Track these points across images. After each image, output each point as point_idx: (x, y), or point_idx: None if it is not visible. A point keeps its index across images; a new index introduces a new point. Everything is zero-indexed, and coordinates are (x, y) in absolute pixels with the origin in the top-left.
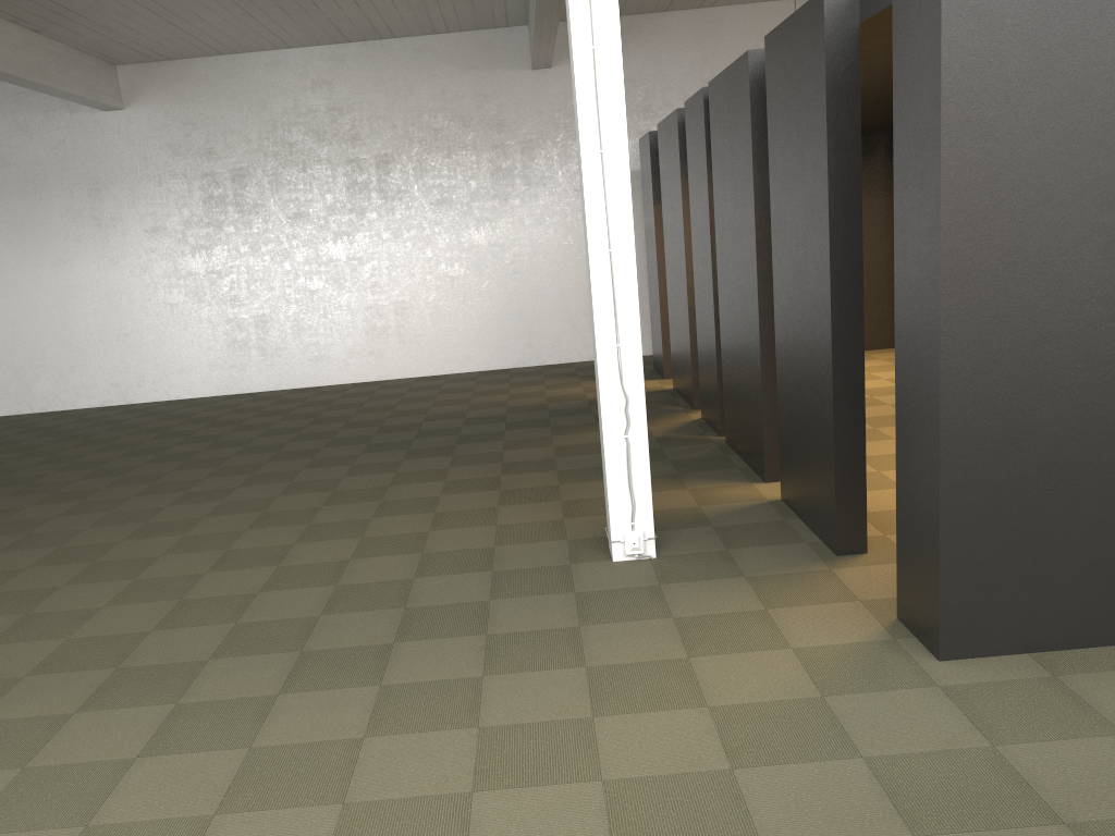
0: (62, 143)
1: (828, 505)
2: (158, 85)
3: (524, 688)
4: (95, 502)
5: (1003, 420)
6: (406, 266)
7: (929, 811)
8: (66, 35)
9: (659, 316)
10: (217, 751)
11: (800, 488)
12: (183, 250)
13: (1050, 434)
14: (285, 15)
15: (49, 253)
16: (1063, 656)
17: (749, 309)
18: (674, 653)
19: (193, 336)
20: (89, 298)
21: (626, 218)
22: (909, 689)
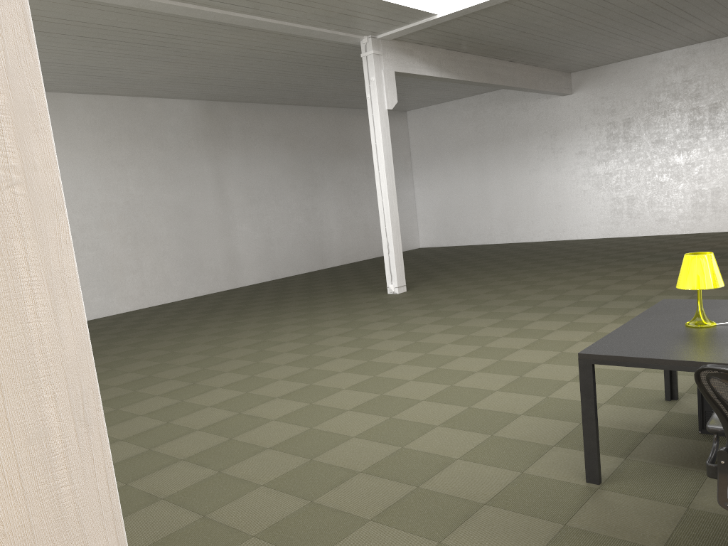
0: (541, 113)
1: None
2: (590, 80)
3: None
4: (534, 270)
5: None
6: (722, 167)
7: None
8: (548, 65)
9: None
10: (560, 321)
11: None
12: (593, 163)
13: None
14: (658, 38)
15: (529, 166)
16: None
17: None
18: None
19: (593, 207)
20: (544, 188)
21: None
22: None
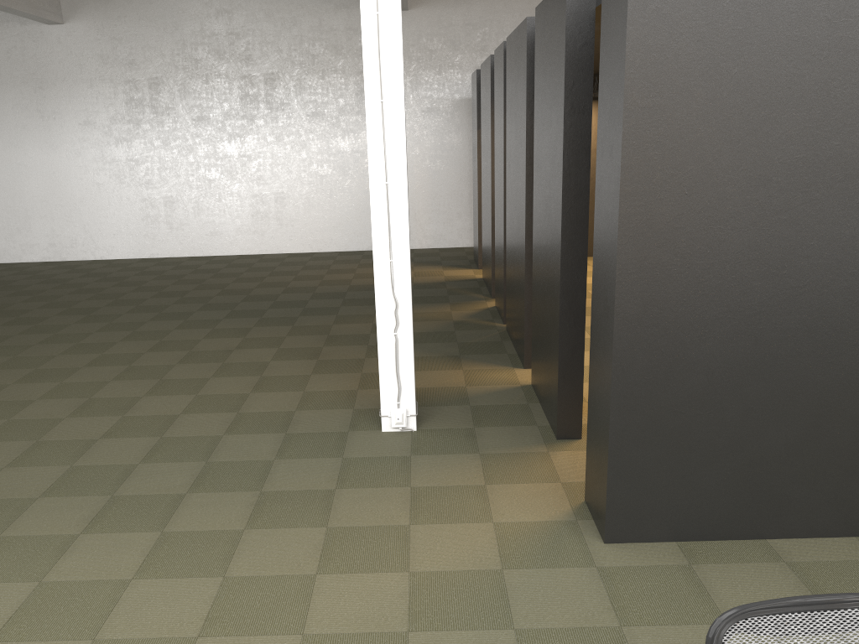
0: (14, 48)
1: (554, 398)
2: (91, 6)
3: (272, 543)
4: (4, 347)
5: (664, 356)
6: (285, 164)
7: None
8: None
9: (477, 218)
10: (13, 583)
11: (541, 379)
12: (108, 141)
13: (702, 370)
14: None
15: (2, 137)
16: (703, 547)
17: (521, 229)
18: (400, 520)
19: (115, 210)
20: (33, 175)
21: (401, 157)
22: (572, 568)
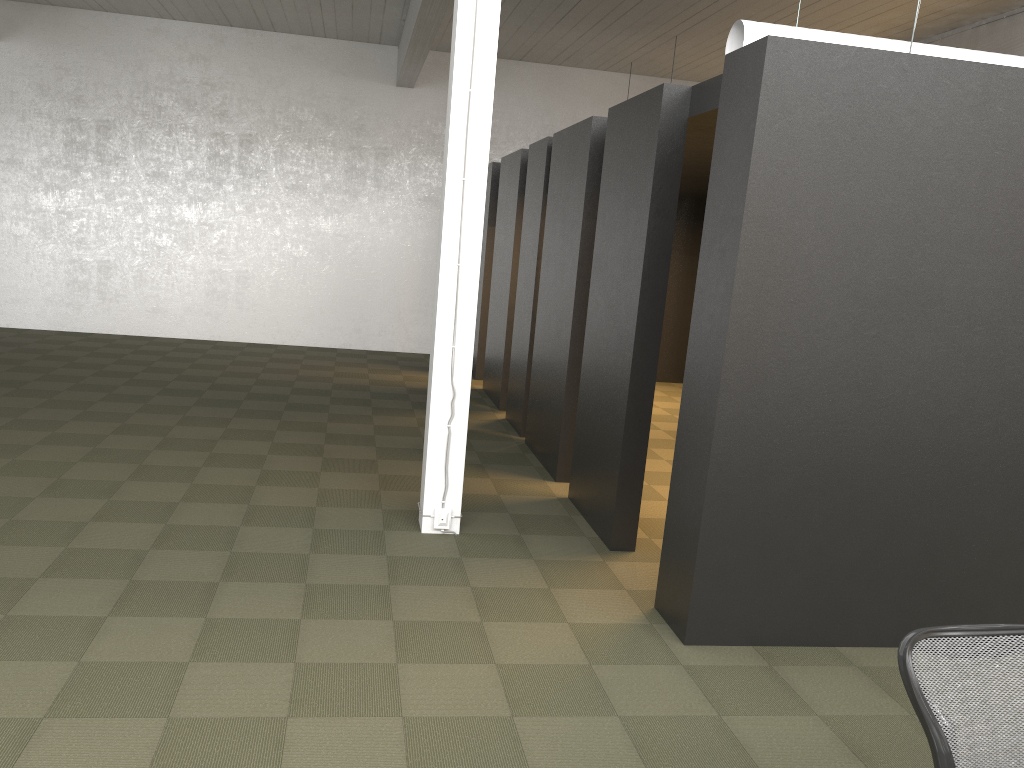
0: None
1: (608, 507)
2: (36, 26)
3: (337, 633)
4: None
5: (758, 456)
6: (254, 239)
7: (666, 762)
8: None
9: (478, 323)
10: (46, 662)
11: (586, 490)
12: (36, 187)
13: (791, 472)
14: None
15: None
16: (778, 651)
17: (563, 332)
18: (470, 617)
19: (33, 270)
20: None
21: (476, 239)
22: (659, 665)
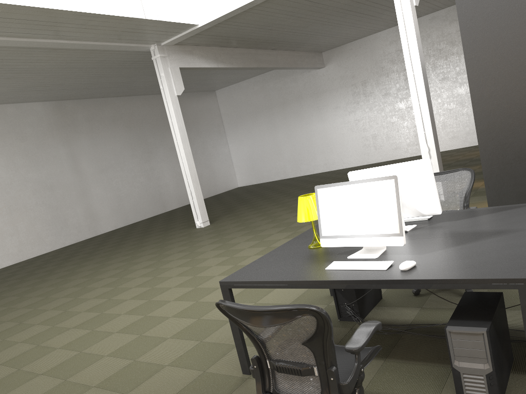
0: (306, 82)
1: None
2: (335, 56)
3: None
4: None
5: (499, 143)
6: None
7: None
8: (302, 49)
9: None
10: None
11: None
12: (345, 113)
13: (516, 145)
14: (371, 23)
15: (303, 121)
16: None
17: None
18: None
19: (350, 144)
20: (316, 135)
21: (423, 92)
22: None
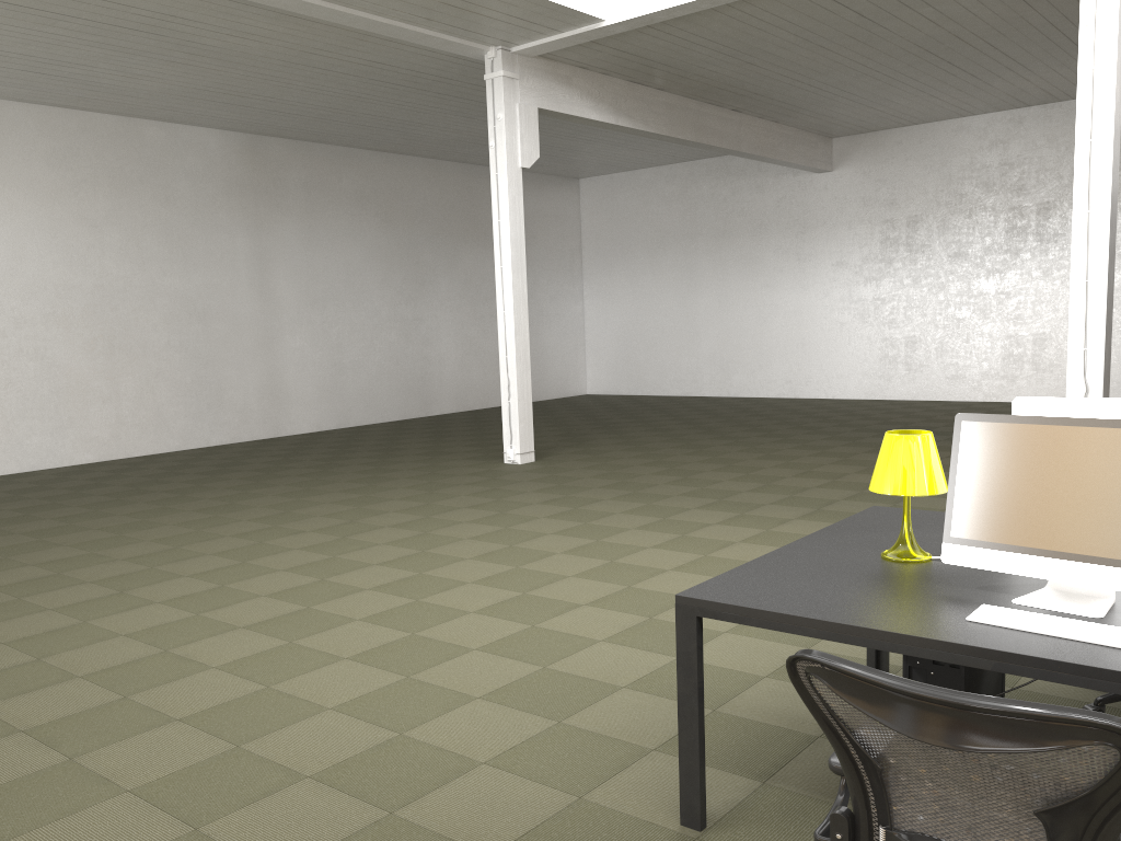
0: (783, 198)
1: None
2: (861, 151)
3: None
4: (743, 442)
5: None
6: (1051, 301)
7: None
8: (795, 122)
9: None
10: (750, 528)
11: None
12: (857, 281)
13: None
14: (963, 93)
15: (760, 279)
16: None
17: None
18: None
19: (853, 350)
20: (782, 314)
21: (1102, 258)
22: None
